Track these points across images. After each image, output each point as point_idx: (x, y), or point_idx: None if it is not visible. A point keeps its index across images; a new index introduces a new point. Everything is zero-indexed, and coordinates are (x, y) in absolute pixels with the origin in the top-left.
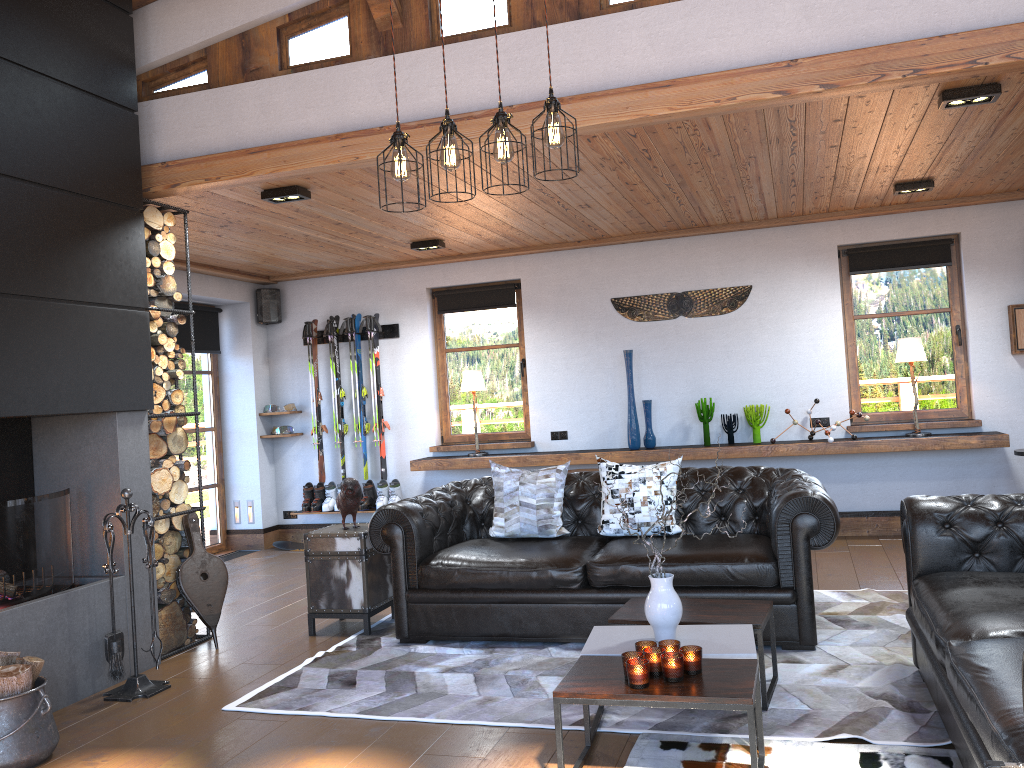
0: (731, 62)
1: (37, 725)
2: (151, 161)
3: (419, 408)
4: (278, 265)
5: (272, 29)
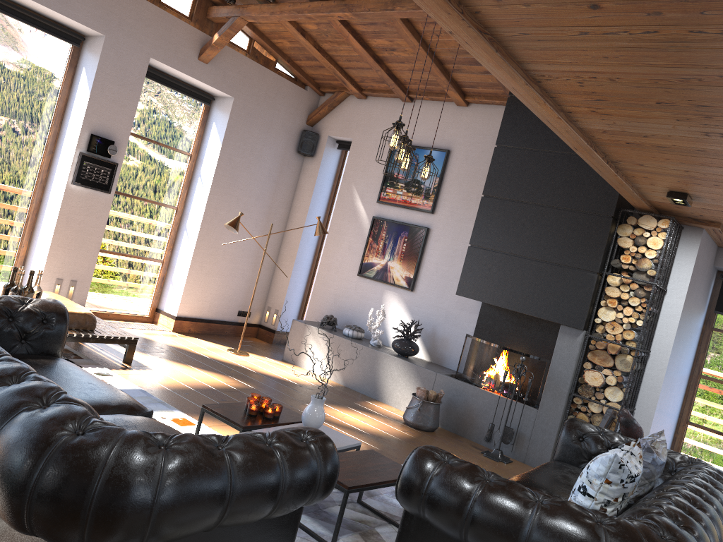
0: None
1: (414, 411)
2: None
3: None
4: None
5: None
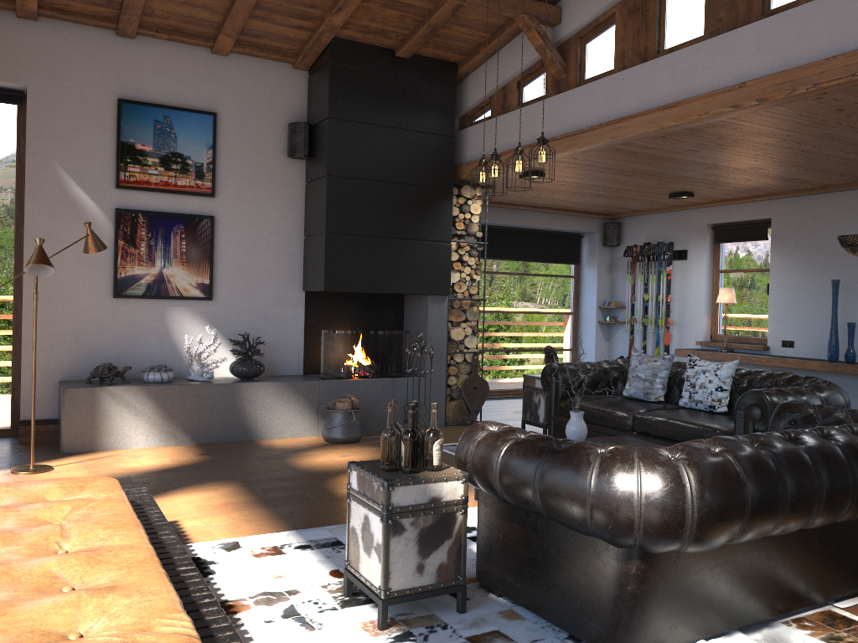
0: (713, 86)
1: (349, 426)
2: (465, 161)
3: (694, 312)
4: (605, 208)
5: (515, 83)
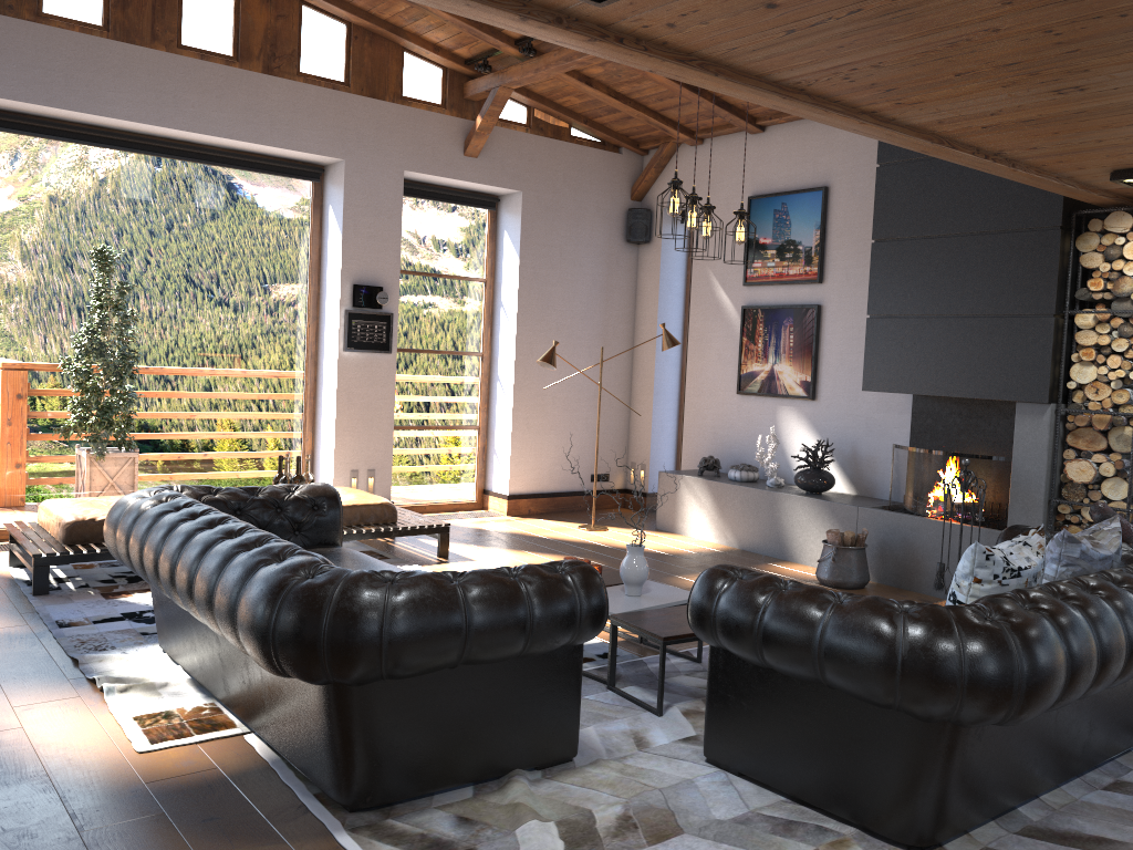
0: None
1: (828, 564)
2: None
3: None
4: None
5: None
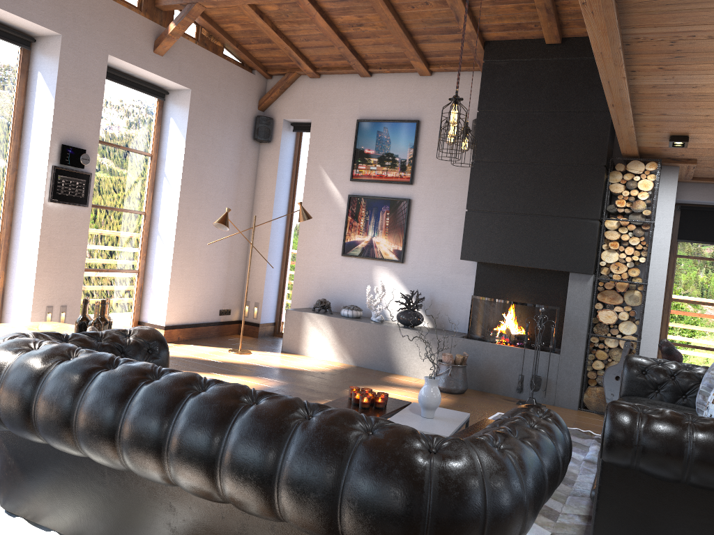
0: None
1: (445, 377)
2: None
3: None
4: None
5: None
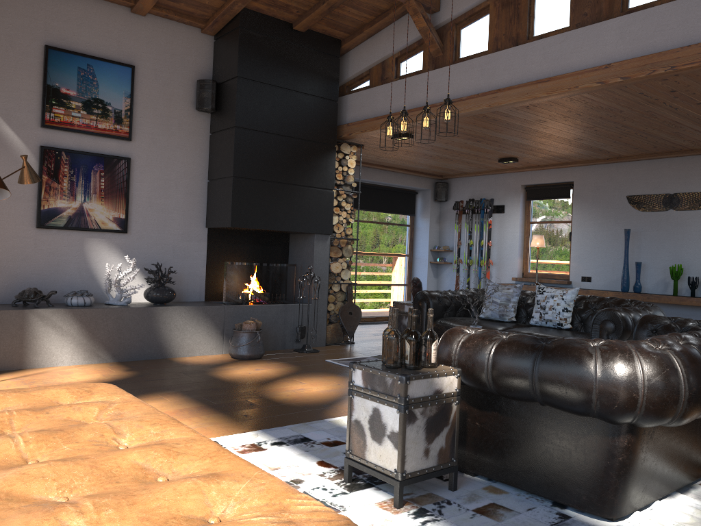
0: (581, 66)
1: (254, 344)
2: (344, 123)
3: (510, 255)
4: (440, 170)
5: (393, 59)
